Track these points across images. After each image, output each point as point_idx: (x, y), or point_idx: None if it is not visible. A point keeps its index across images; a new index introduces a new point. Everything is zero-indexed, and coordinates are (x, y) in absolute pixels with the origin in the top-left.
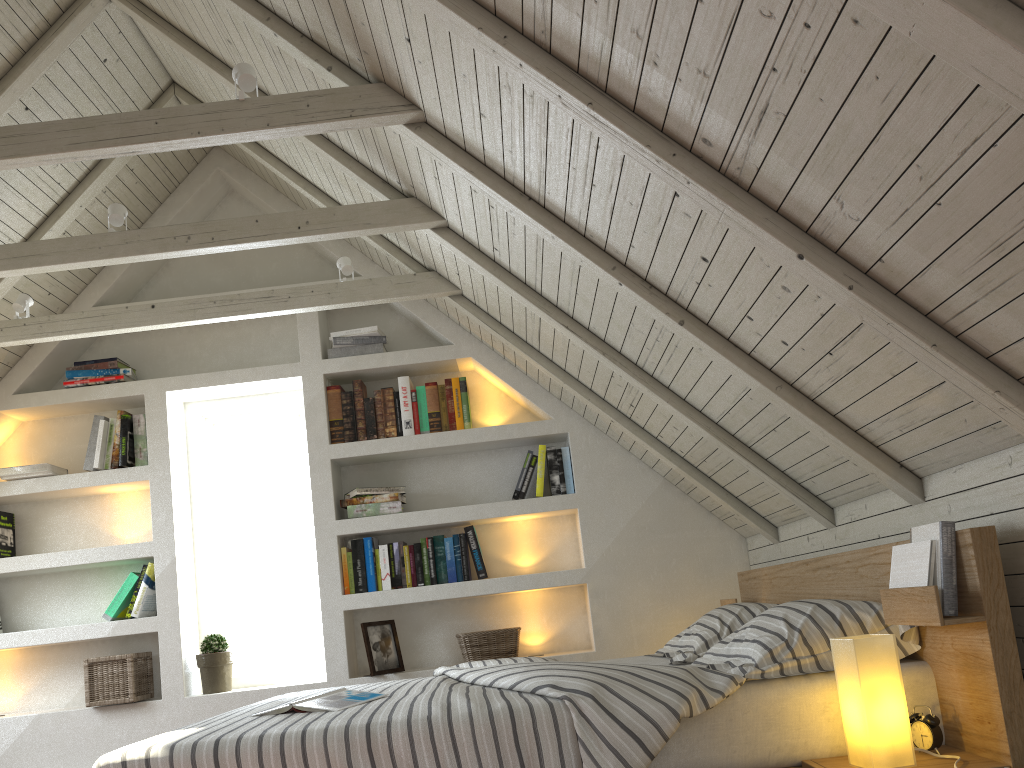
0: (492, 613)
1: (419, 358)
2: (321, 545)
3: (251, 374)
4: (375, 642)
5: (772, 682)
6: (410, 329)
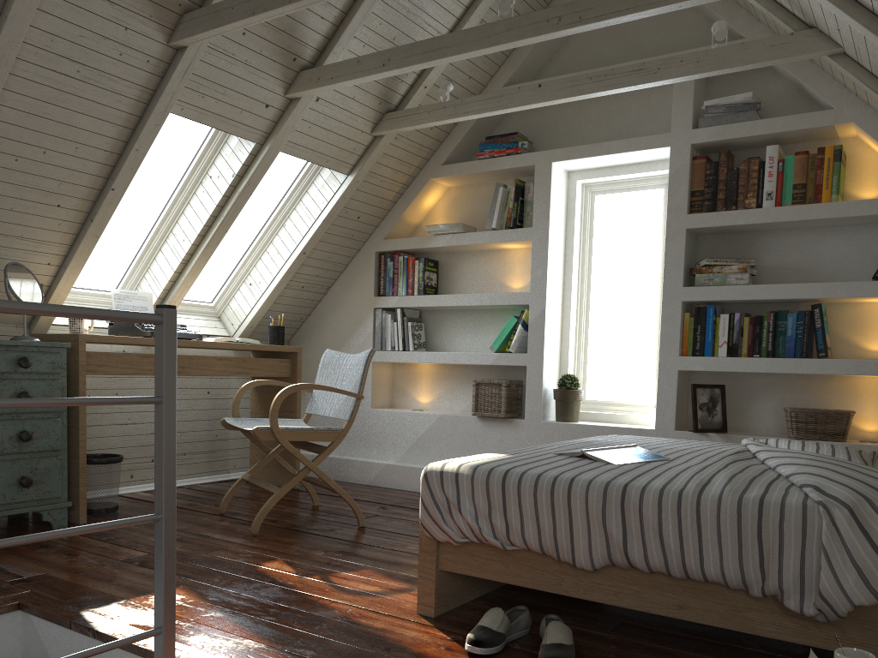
0: (828, 393)
1: (792, 125)
2: (666, 309)
3: (624, 145)
4: (702, 403)
5: None
6: (791, 93)
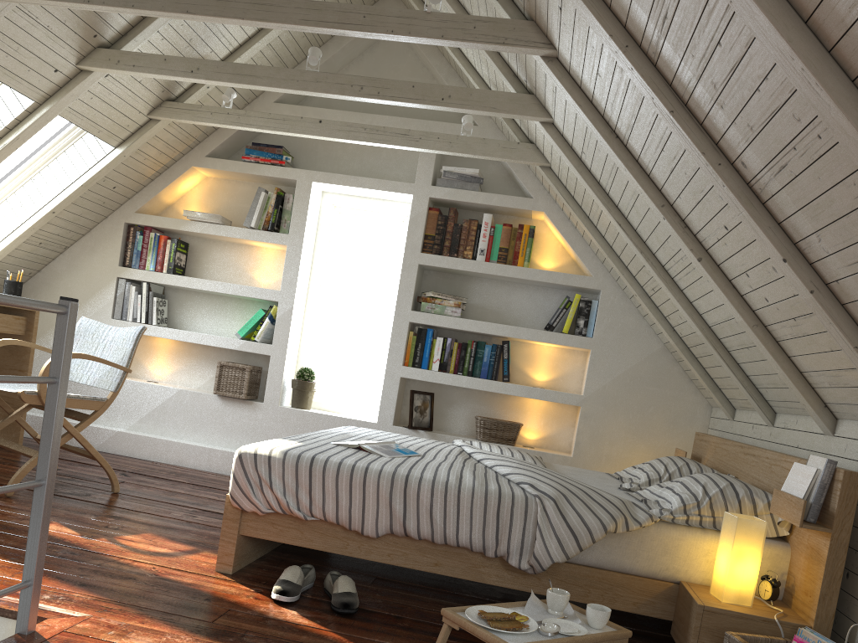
0: (505, 407)
1: (504, 203)
2: (396, 326)
3: (376, 184)
4: (417, 406)
5: (677, 526)
6: (503, 175)
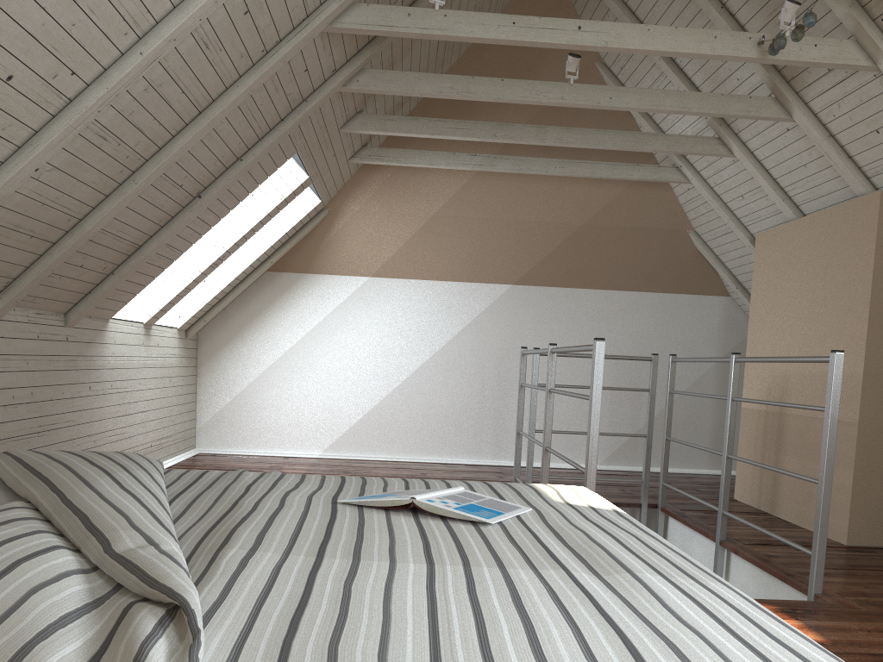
0: None
1: None
2: None
3: None
4: None
5: None
6: None
